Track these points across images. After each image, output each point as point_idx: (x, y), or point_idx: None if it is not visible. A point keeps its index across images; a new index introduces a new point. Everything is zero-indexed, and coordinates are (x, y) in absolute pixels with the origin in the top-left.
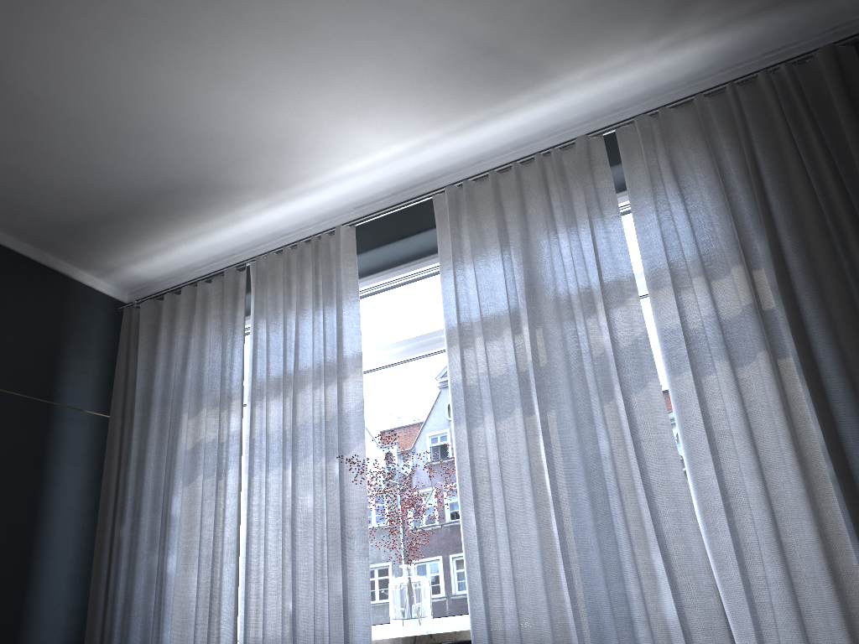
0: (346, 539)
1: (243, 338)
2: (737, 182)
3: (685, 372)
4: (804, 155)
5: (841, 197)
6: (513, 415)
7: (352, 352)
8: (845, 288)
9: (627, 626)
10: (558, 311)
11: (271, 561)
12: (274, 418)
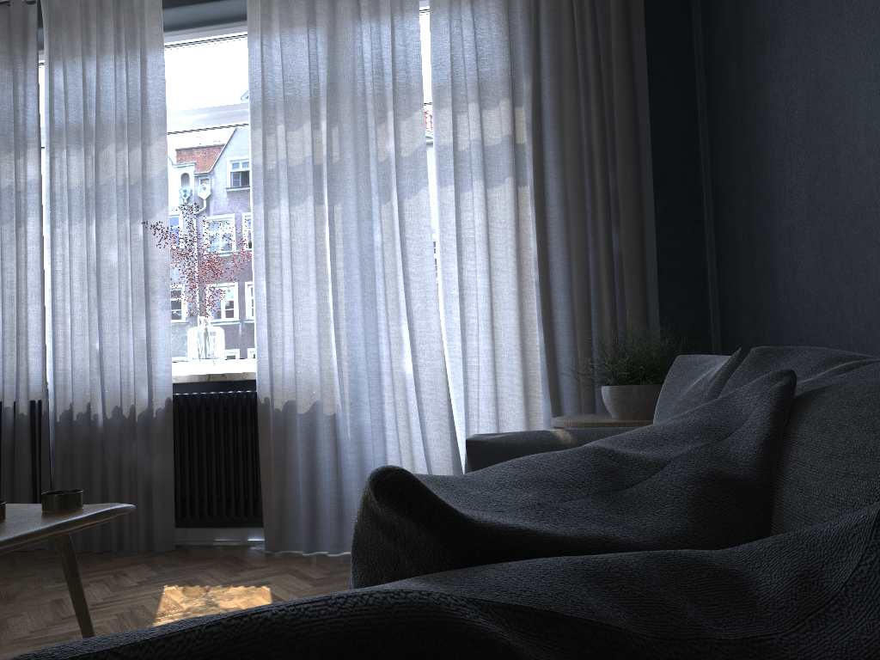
0: (149, 294)
1: (37, 84)
2: (521, 20)
3: (450, 186)
4: (577, 7)
5: (594, 56)
6: (306, 202)
7: (157, 119)
8: (578, 136)
9: (376, 377)
10: (354, 113)
11: (77, 307)
12: (76, 174)
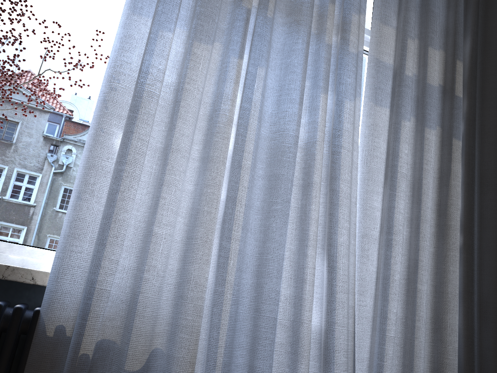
0: None
1: None
2: None
3: (384, 108)
4: None
5: None
6: (212, 47)
7: None
8: None
9: (273, 329)
10: None
11: None
12: None
